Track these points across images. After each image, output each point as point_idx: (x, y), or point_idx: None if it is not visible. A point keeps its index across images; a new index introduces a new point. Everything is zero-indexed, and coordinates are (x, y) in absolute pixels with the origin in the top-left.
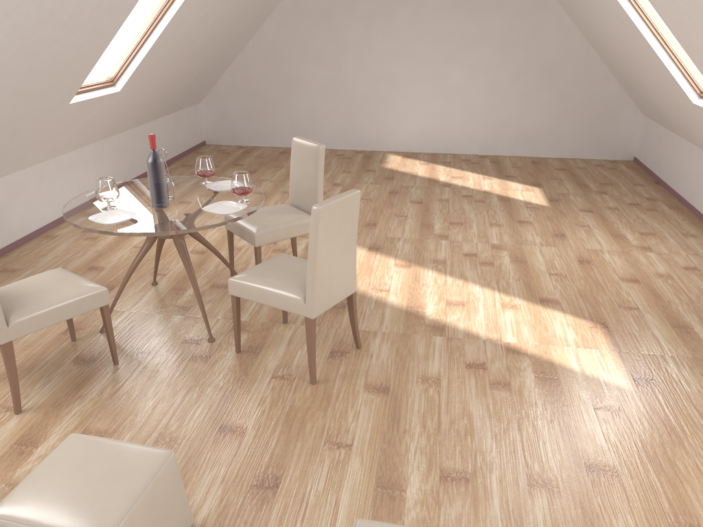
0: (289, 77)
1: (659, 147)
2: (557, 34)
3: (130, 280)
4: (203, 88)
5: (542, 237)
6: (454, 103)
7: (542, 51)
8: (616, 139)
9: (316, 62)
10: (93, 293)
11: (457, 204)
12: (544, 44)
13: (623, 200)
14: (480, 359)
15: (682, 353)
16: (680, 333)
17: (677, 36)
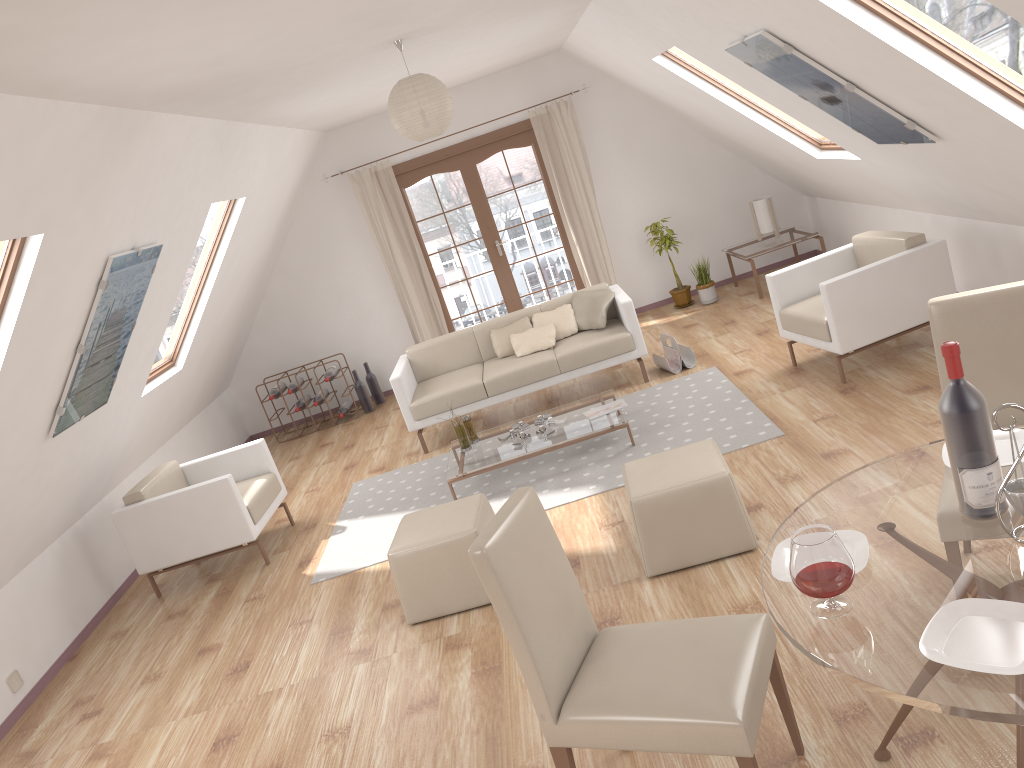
0: None
1: None
2: None
3: None
4: None
5: None
6: None
7: None
8: None
9: None
10: None
11: None
12: None
13: None
14: None
15: None
16: None
17: None
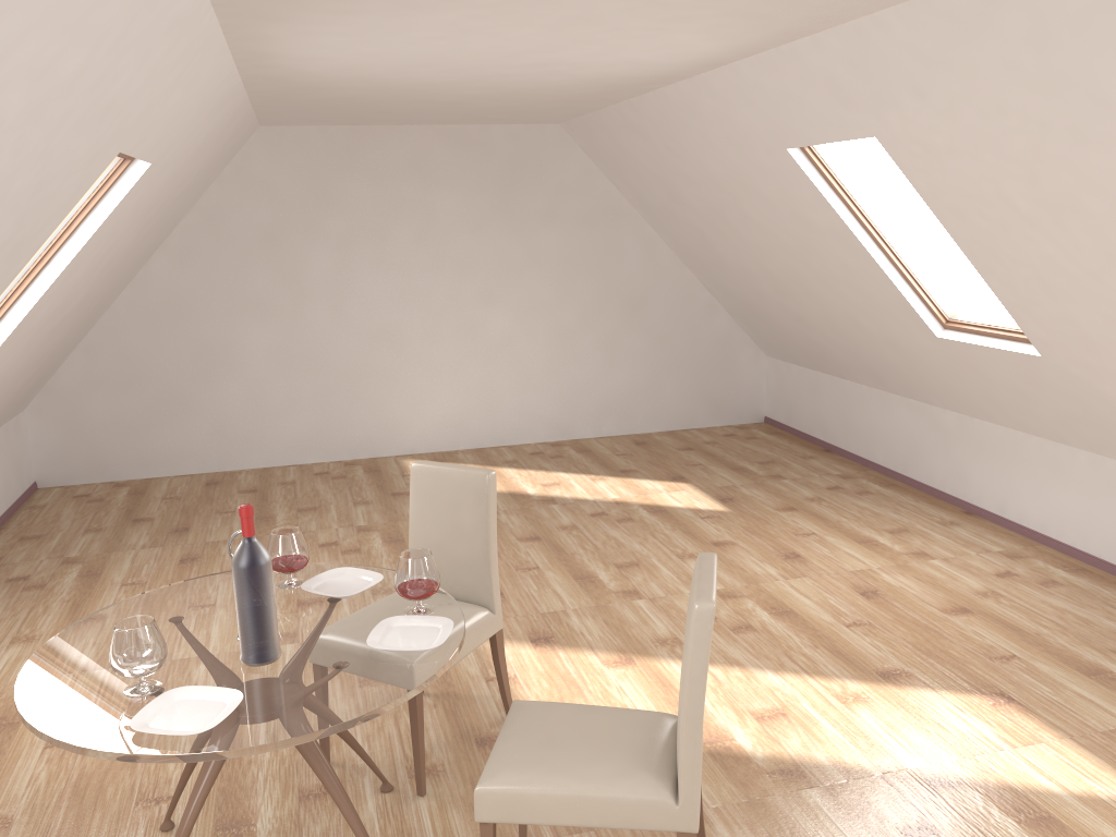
0: (206, 347)
1: (815, 400)
2: (638, 252)
3: (102, 834)
4: (39, 382)
5: (773, 564)
6: (501, 366)
7: (620, 277)
8: (738, 394)
9: (257, 318)
10: None
11: (597, 531)
12: (623, 267)
13: (813, 483)
14: (912, 814)
15: None
16: (1106, 682)
17: (972, 247)
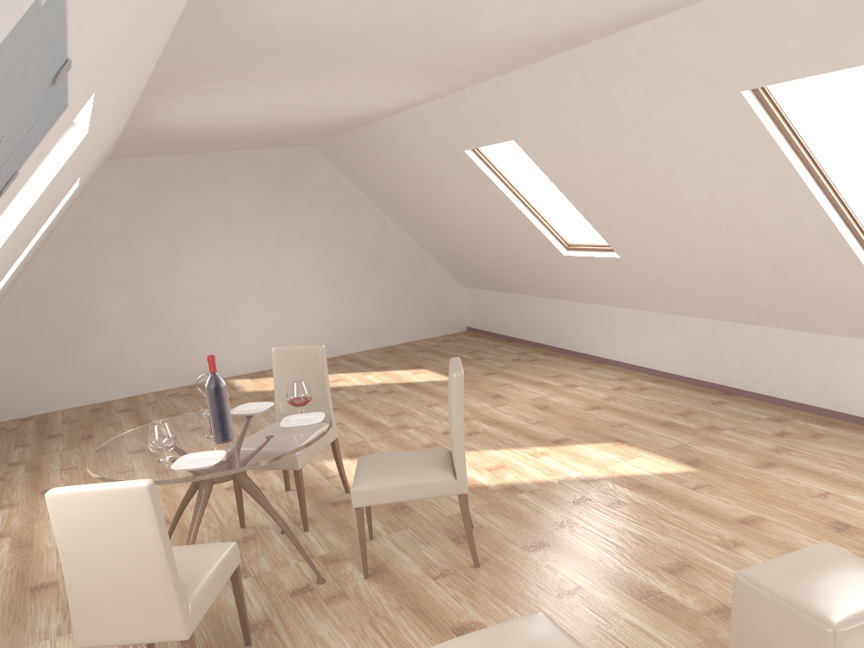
0: (81, 316)
1: (498, 310)
2: (373, 225)
3: None
4: None
5: (485, 402)
6: (289, 309)
7: (363, 243)
8: (448, 314)
9: (116, 291)
10: (230, 550)
11: (373, 400)
12: (364, 236)
13: (503, 359)
14: (576, 494)
15: (691, 438)
16: (672, 427)
17: (574, 198)
